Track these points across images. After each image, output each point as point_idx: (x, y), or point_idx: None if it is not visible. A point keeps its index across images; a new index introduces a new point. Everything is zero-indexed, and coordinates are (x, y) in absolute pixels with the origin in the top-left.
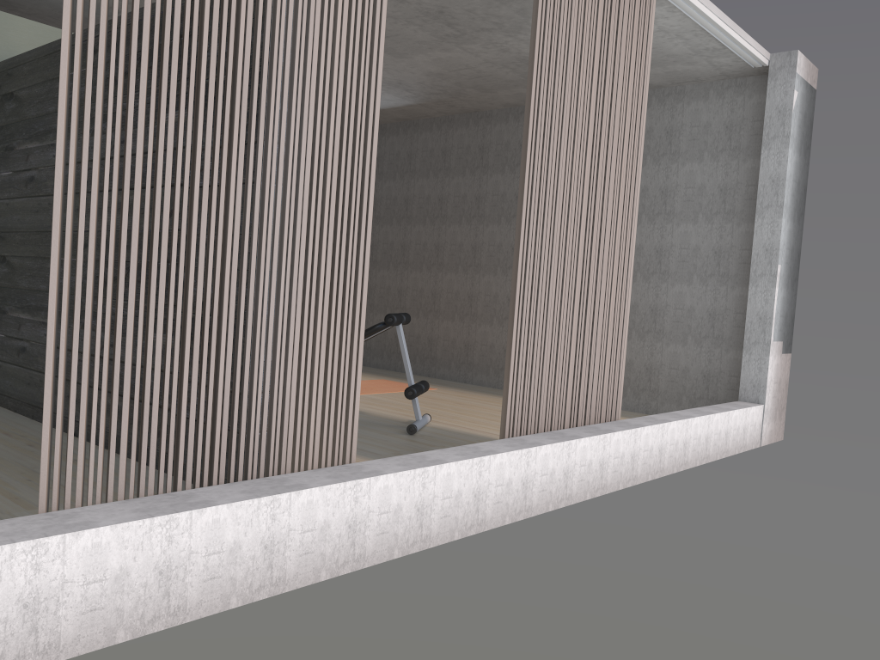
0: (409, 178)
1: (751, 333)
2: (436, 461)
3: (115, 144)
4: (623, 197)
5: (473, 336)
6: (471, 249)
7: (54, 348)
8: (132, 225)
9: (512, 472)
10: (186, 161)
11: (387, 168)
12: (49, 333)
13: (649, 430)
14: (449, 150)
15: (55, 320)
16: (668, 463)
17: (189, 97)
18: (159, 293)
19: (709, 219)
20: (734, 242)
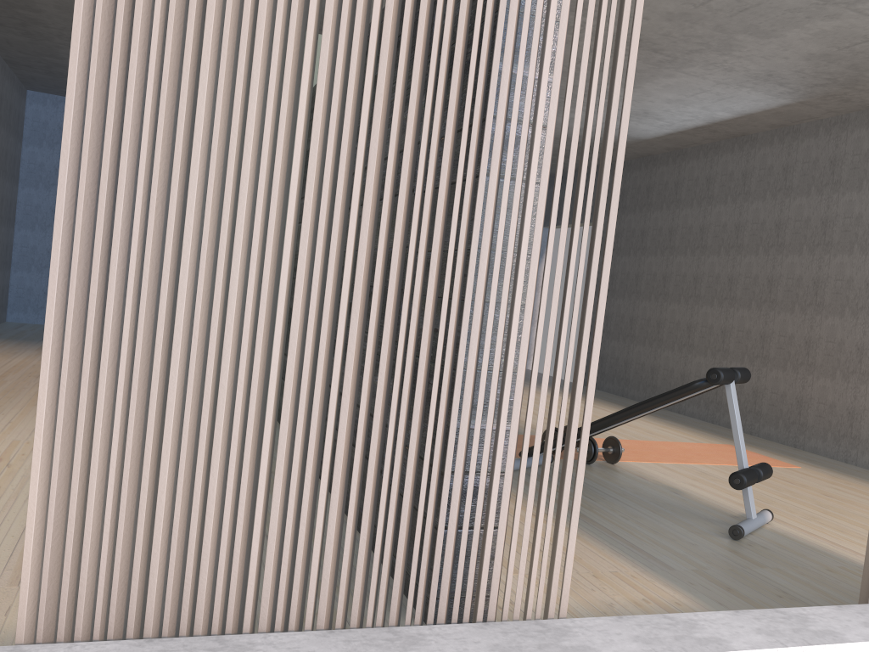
0: (783, 197)
1: None
2: (709, 643)
3: (160, 98)
4: None
5: (860, 401)
6: (864, 286)
7: (54, 400)
8: (185, 222)
9: None
10: (279, 124)
11: (755, 187)
12: (42, 377)
13: None
14: (840, 159)
15: (55, 359)
16: None
17: (289, 26)
18: (225, 326)
19: None
20: None
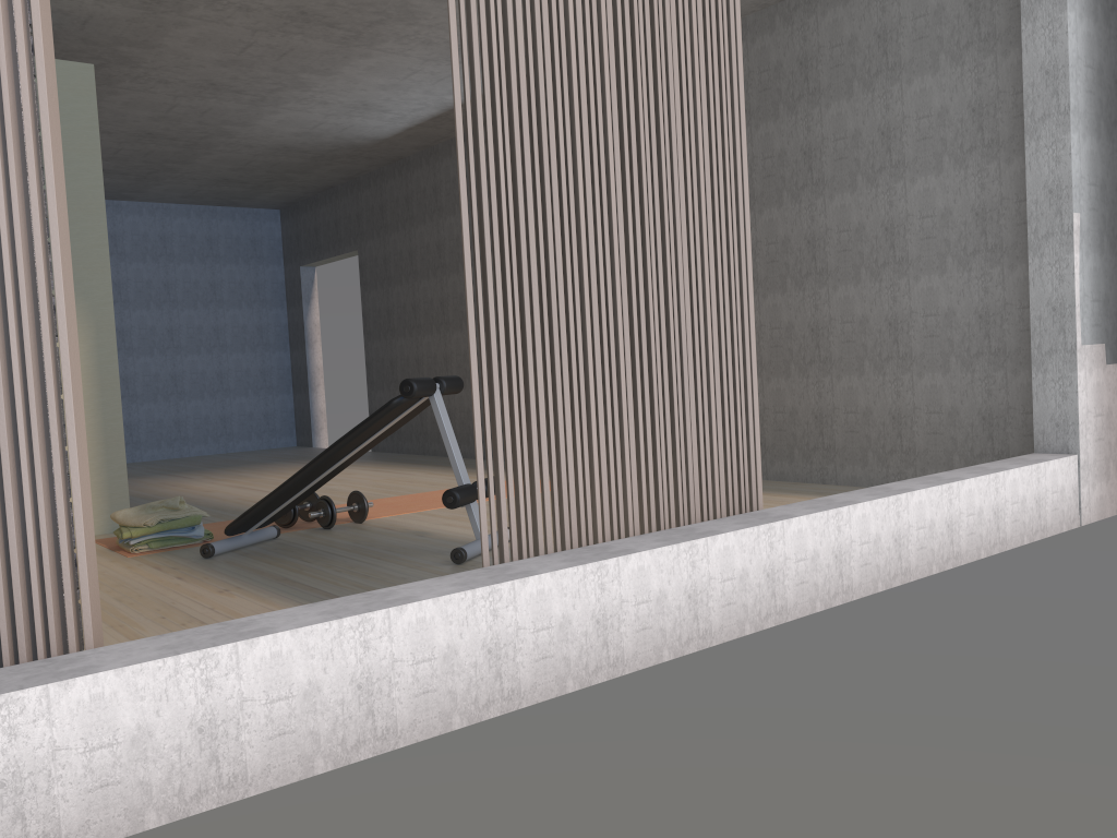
0: None
1: (1042, 337)
2: (251, 633)
3: None
4: (707, 122)
5: None
6: None
7: None
8: None
9: (455, 633)
10: None
11: None
12: None
13: (803, 523)
14: None
15: None
16: (861, 577)
17: None
18: None
19: (960, 162)
20: (1005, 192)
